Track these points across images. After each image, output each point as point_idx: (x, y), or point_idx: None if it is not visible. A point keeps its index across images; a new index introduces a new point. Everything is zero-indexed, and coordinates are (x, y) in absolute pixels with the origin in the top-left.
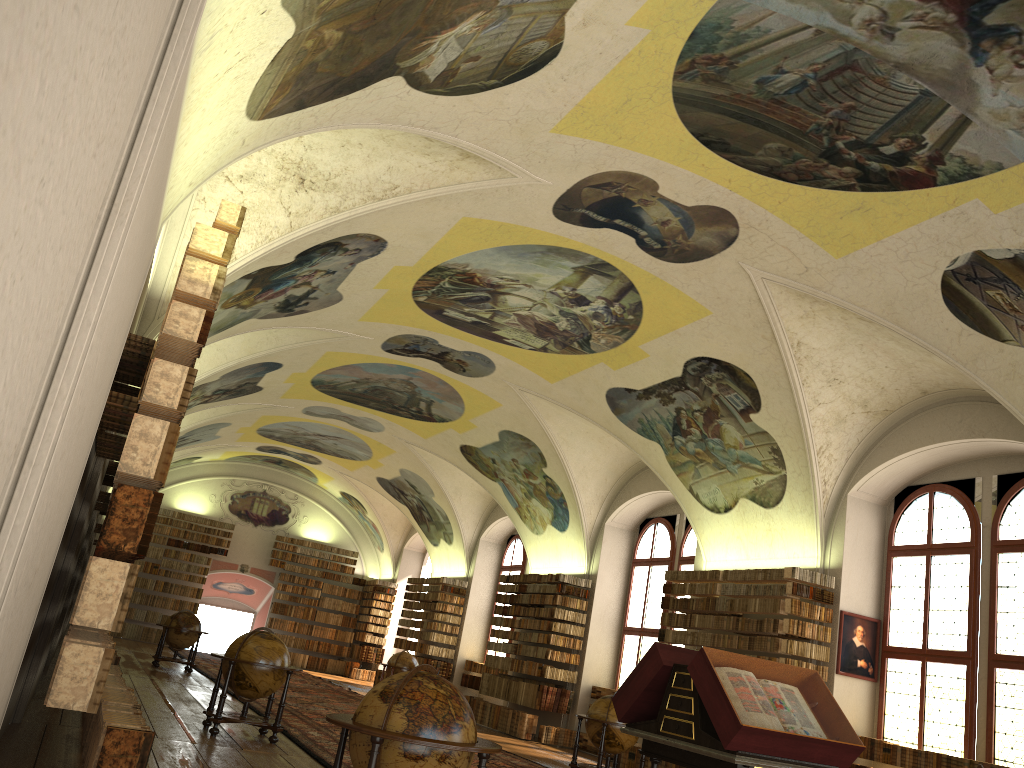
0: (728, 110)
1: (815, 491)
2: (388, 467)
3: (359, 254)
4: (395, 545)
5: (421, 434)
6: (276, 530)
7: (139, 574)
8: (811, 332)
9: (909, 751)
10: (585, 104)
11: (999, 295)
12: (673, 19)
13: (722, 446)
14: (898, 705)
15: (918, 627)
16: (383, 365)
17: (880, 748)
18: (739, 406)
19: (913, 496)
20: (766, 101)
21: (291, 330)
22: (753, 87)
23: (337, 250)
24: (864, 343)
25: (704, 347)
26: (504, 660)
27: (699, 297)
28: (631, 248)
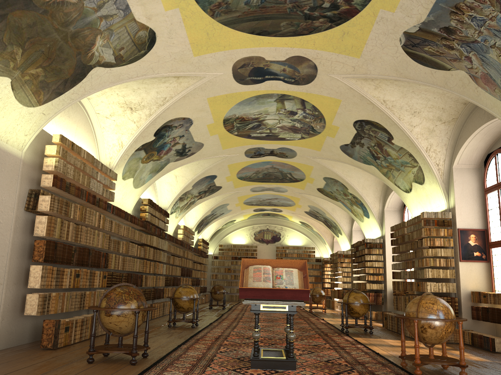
0: (249, 19)
1: (433, 170)
2: (303, 206)
3: (184, 126)
4: (329, 240)
5: (300, 188)
6: (276, 244)
7: (224, 273)
8: (385, 94)
9: (492, 295)
10: (193, 42)
11: (430, 48)
12: (181, 0)
13: (393, 159)
14: (498, 272)
15: (500, 229)
16: (256, 163)
17: (482, 296)
18: (385, 138)
19: (489, 159)
20: (258, 9)
21: (204, 161)
22: (246, 7)
23: (171, 128)
24: (413, 90)
25: (353, 116)
26: (356, 284)
27: (330, 95)
28: (285, 85)
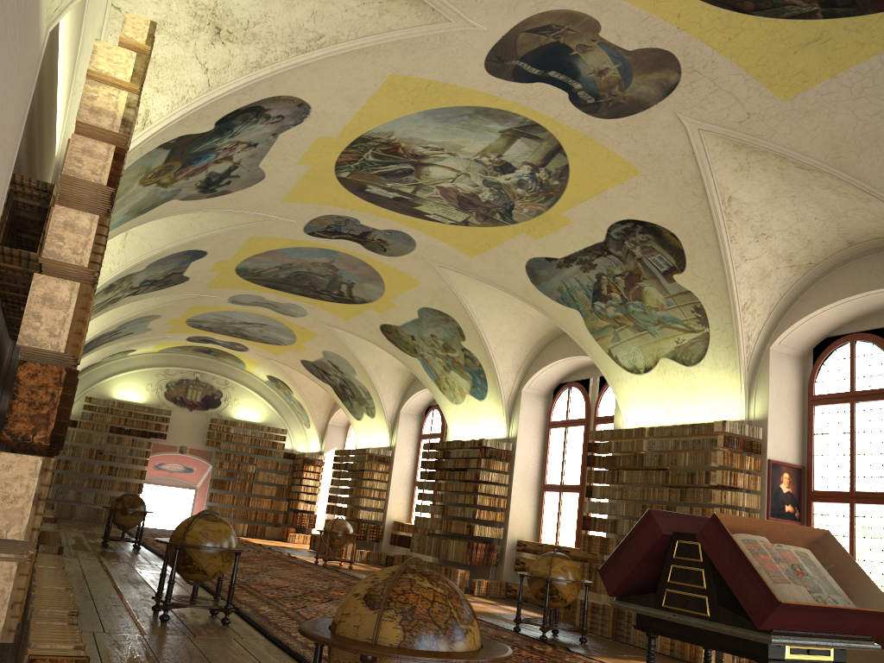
0: None
1: (739, 346)
2: (311, 350)
3: (281, 122)
4: (320, 421)
5: (342, 316)
6: (210, 413)
7: (85, 460)
8: (743, 186)
9: None
10: None
11: None
12: None
13: (643, 309)
14: None
15: (844, 471)
16: (305, 249)
17: None
18: (663, 268)
19: (833, 346)
20: None
21: (214, 215)
22: None
23: (259, 117)
24: (797, 194)
25: (630, 209)
26: (433, 521)
27: (629, 156)
28: (563, 105)
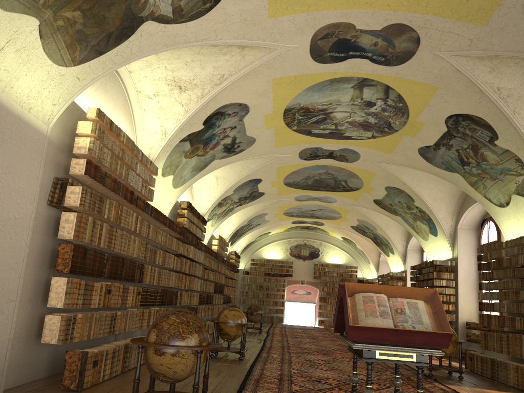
0: None
1: None
2: (351, 219)
3: (238, 114)
4: (374, 260)
5: (353, 199)
6: (314, 261)
7: (255, 291)
8: (502, 79)
9: None
10: None
11: None
12: None
13: (489, 166)
14: None
15: None
16: (309, 167)
17: None
18: (486, 138)
19: None
20: None
21: (251, 161)
22: None
23: (224, 115)
24: None
25: (448, 109)
26: None
27: (426, 80)
28: (370, 65)
